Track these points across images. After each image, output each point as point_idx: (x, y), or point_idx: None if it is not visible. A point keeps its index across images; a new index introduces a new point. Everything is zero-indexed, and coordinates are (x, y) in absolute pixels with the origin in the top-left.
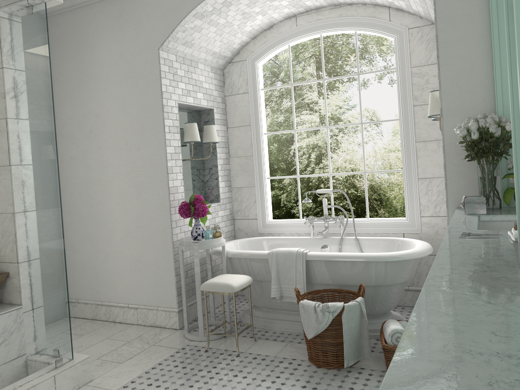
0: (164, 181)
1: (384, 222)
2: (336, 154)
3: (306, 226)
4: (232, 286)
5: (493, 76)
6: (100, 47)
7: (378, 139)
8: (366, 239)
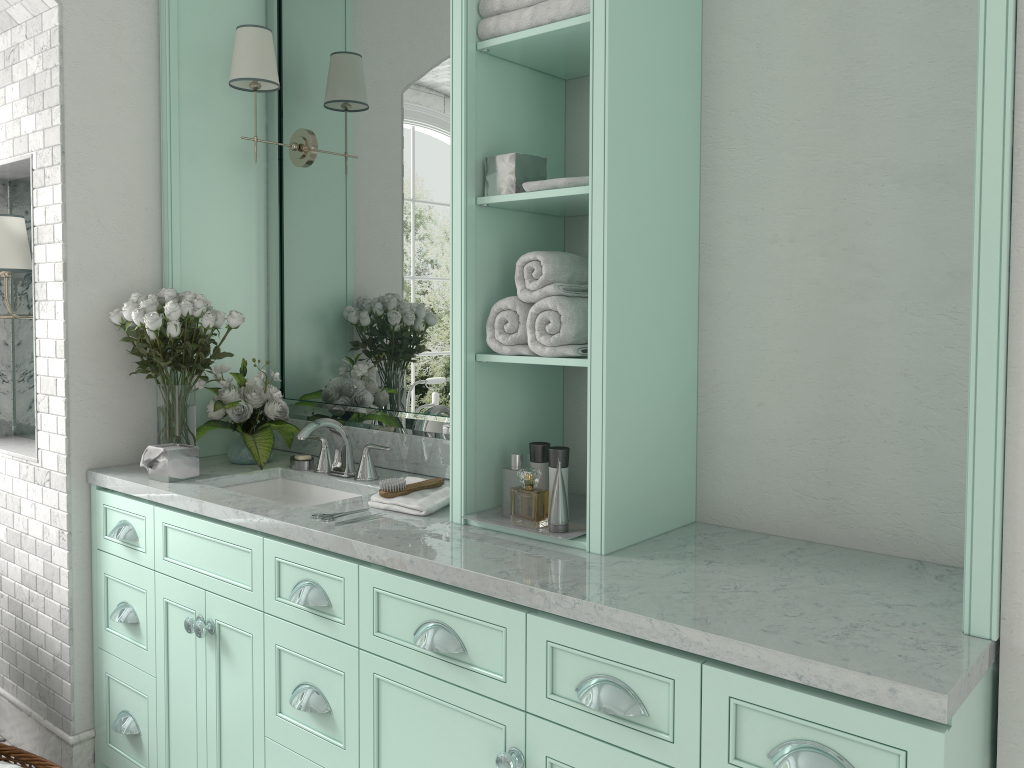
0: None
1: None
2: None
3: None
4: None
5: (161, 218)
6: None
7: None
8: None
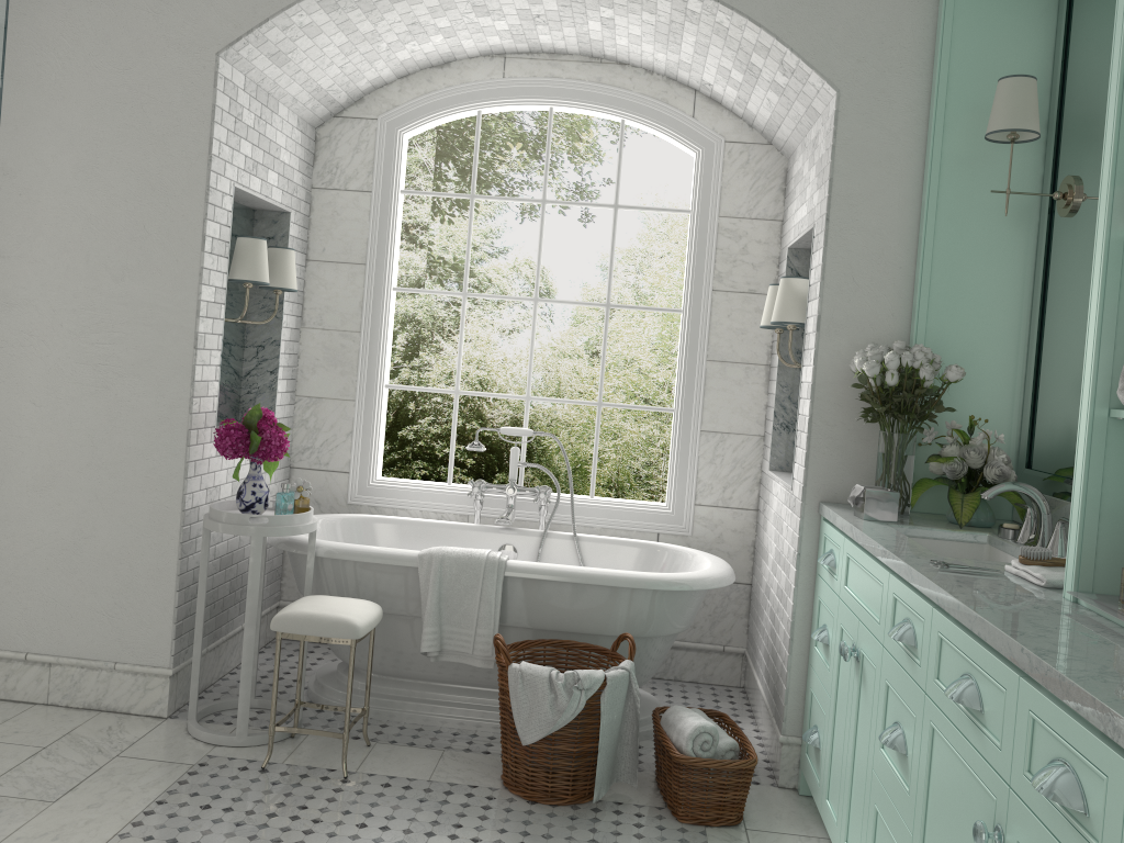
0: (184, 365)
1: (625, 508)
2: (453, 344)
3: (461, 500)
4: (355, 625)
5: (914, 276)
6: (46, 6)
7: (543, 327)
8: (596, 540)
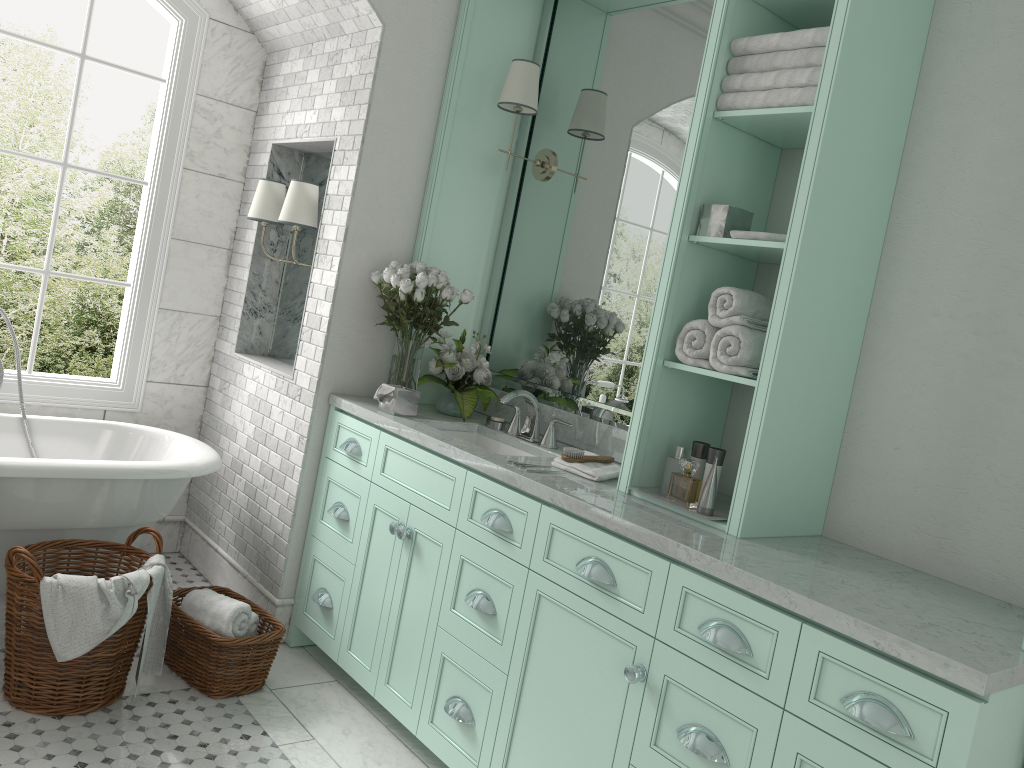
0: None
1: (70, 385)
2: None
3: None
4: None
5: (422, 204)
6: None
7: None
8: (49, 422)
